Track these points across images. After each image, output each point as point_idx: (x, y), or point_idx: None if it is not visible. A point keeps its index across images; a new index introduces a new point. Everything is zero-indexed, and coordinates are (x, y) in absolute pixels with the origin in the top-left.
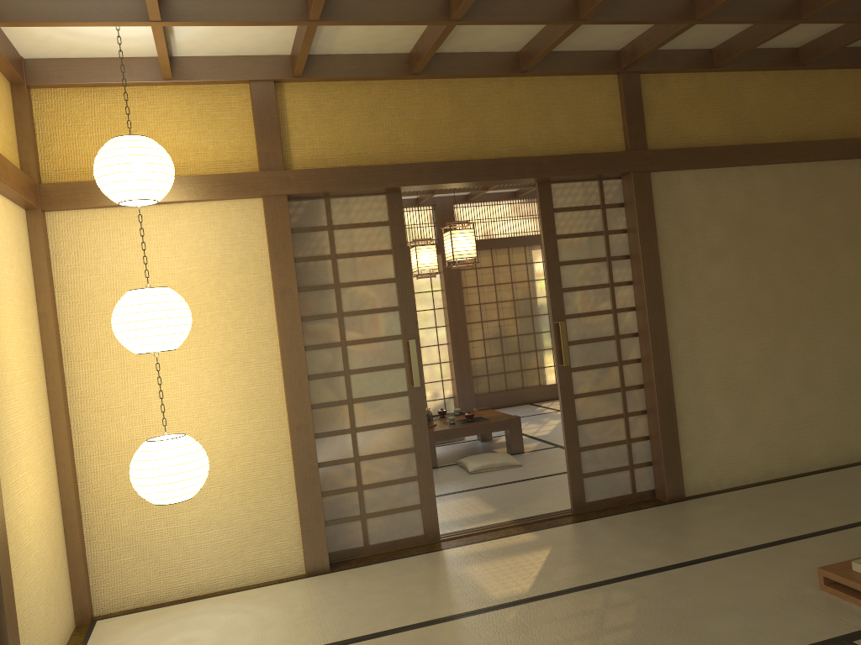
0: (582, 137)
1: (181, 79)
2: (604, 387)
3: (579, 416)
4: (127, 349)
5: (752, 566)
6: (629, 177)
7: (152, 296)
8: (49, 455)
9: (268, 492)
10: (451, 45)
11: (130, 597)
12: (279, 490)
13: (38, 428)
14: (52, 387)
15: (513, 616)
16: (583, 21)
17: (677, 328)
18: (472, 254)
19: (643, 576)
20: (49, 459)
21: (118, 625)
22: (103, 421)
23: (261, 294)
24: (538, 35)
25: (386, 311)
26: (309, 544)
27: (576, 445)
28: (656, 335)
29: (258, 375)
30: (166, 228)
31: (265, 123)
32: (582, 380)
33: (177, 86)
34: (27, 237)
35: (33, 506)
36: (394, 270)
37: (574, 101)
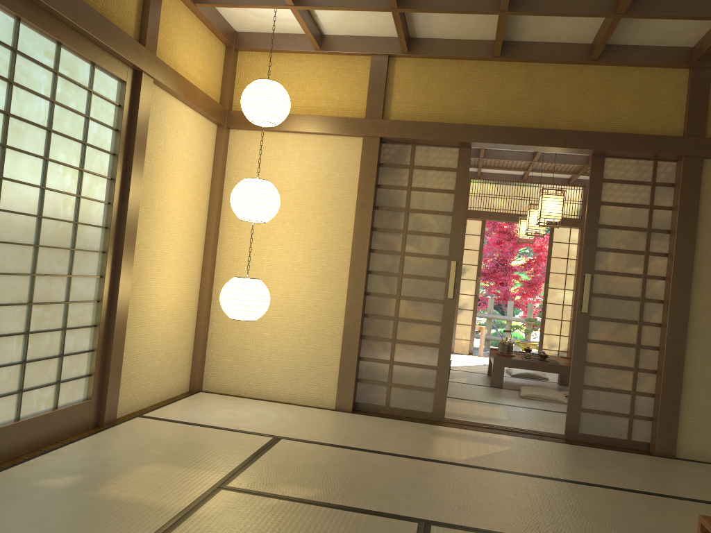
0: (640, 120)
1: (326, 50)
2: (619, 340)
3: (589, 359)
4: (257, 225)
5: (661, 506)
6: (681, 160)
7: (253, 183)
8: (194, 278)
9: (323, 344)
10: (527, 35)
11: (224, 386)
12: (331, 344)
13: (187, 258)
14: (208, 238)
15: (430, 467)
16: (619, 15)
17: (703, 304)
18: (557, 216)
19: (558, 481)
20: (193, 281)
21: (207, 396)
22: (233, 267)
23: (348, 205)
24: (599, 29)
25: (439, 236)
26: (341, 388)
27: (580, 382)
28: (676, 304)
29: (334, 261)
30: (297, 150)
31: (375, 84)
32: (598, 328)
33: (325, 55)
34: (213, 142)
35: (167, 300)
36: (453, 206)
37: (639, 89)
